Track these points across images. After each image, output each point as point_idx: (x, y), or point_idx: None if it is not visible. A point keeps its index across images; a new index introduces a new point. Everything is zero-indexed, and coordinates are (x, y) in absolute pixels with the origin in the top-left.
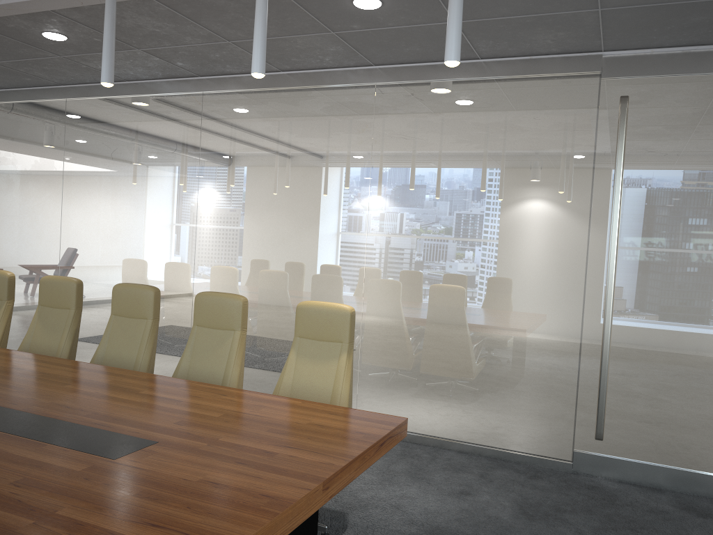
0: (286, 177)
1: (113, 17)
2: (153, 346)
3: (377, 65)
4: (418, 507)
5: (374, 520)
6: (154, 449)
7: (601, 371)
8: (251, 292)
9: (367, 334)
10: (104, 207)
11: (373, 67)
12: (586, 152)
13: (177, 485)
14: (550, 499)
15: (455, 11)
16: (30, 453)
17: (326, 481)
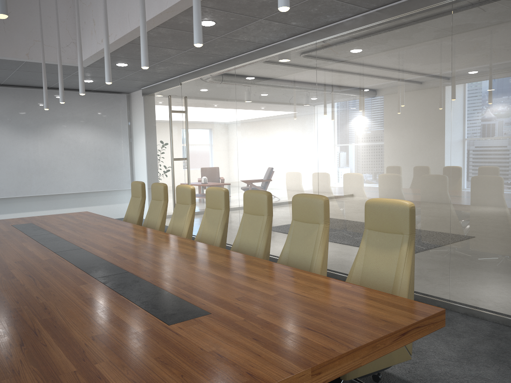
0: (380, 97)
1: None
2: (268, 235)
3: None
4: None
5: None
6: (202, 319)
7: None
8: (359, 192)
9: (456, 225)
10: (260, 137)
11: None
12: None
13: (191, 353)
14: None
15: None
16: (123, 314)
17: (316, 367)
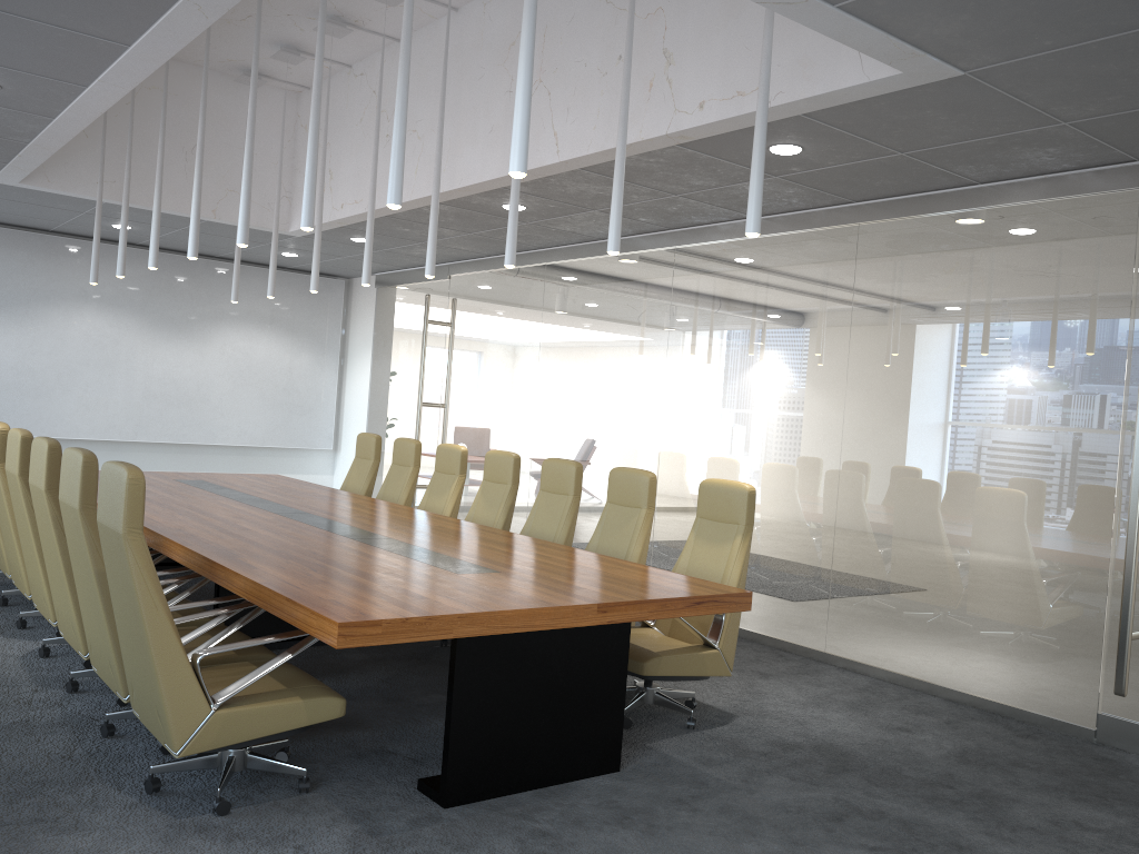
0: (757, 344)
1: (515, 205)
2: (571, 523)
3: (859, 201)
4: (827, 728)
5: (762, 726)
6: (492, 574)
7: (1122, 599)
8: None
9: (841, 539)
10: (576, 383)
11: (855, 203)
12: (1118, 298)
13: (486, 588)
14: (1018, 755)
15: (753, 186)
16: (406, 564)
17: (602, 604)
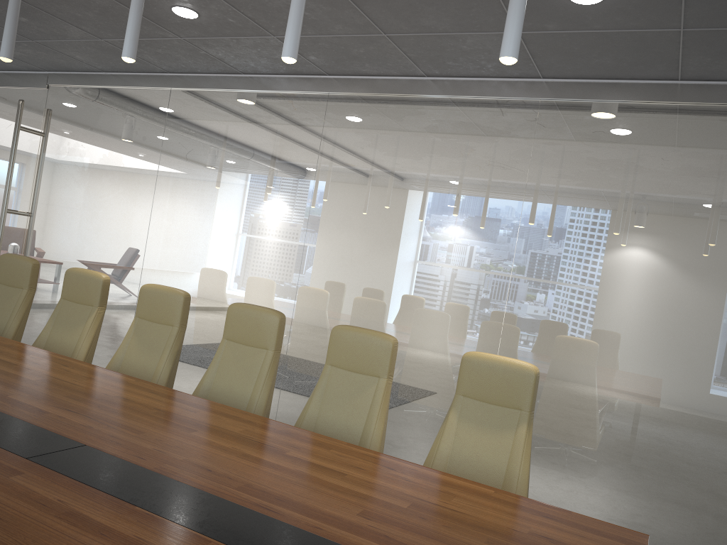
0: (418, 197)
1: None
2: (272, 383)
3: (546, 77)
4: None
5: None
6: None
7: None
8: (362, 324)
9: None
10: (200, 211)
11: (540, 80)
12: None
13: None
14: None
15: None
16: None
17: None
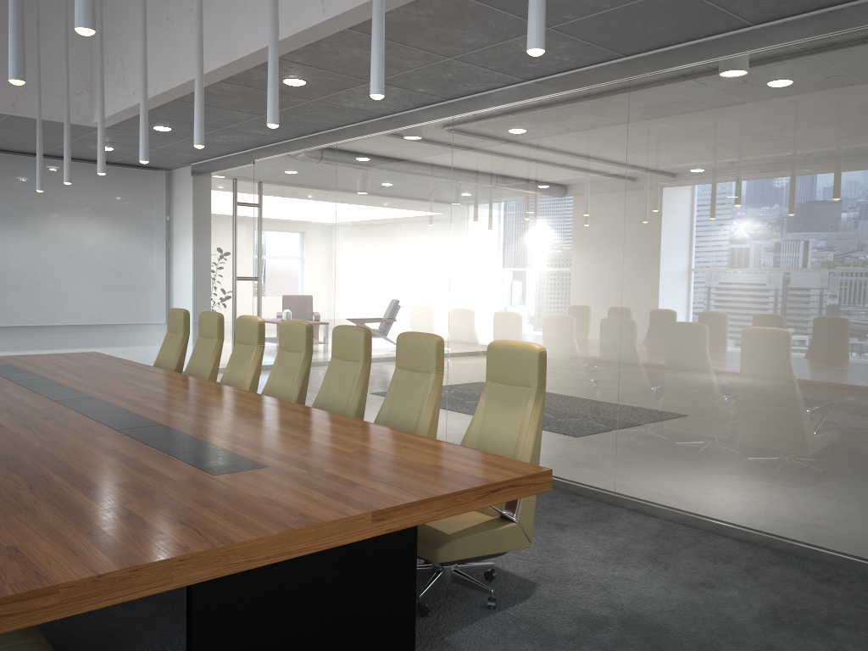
0: (535, 203)
1: (274, 59)
2: (363, 390)
3: (629, 55)
4: (631, 591)
5: (566, 596)
6: (256, 471)
7: None
8: (503, 337)
9: (625, 387)
10: (369, 251)
11: (625, 58)
12: None
13: (238, 498)
14: (829, 608)
15: None
16: (157, 465)
17: (378, 511)
